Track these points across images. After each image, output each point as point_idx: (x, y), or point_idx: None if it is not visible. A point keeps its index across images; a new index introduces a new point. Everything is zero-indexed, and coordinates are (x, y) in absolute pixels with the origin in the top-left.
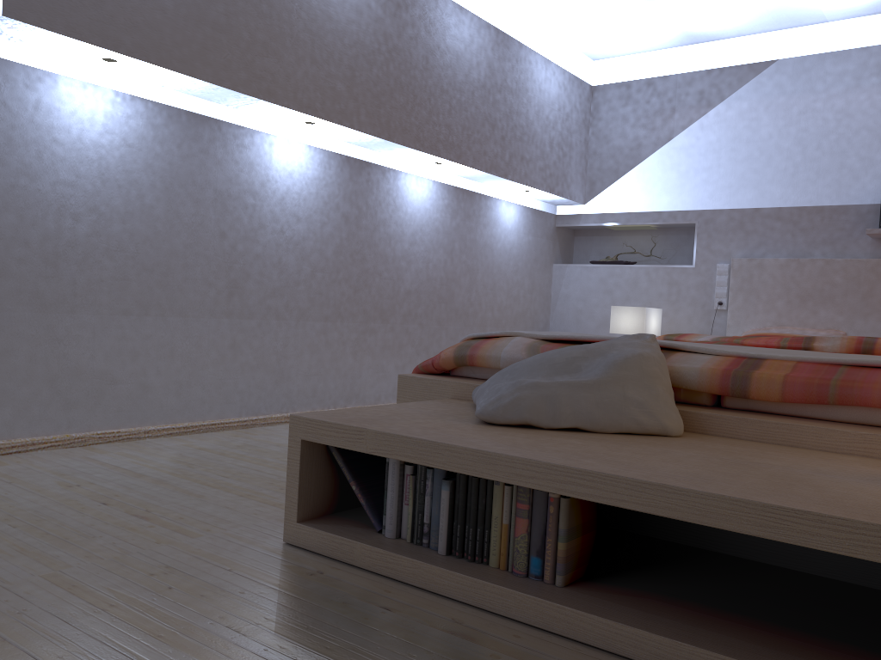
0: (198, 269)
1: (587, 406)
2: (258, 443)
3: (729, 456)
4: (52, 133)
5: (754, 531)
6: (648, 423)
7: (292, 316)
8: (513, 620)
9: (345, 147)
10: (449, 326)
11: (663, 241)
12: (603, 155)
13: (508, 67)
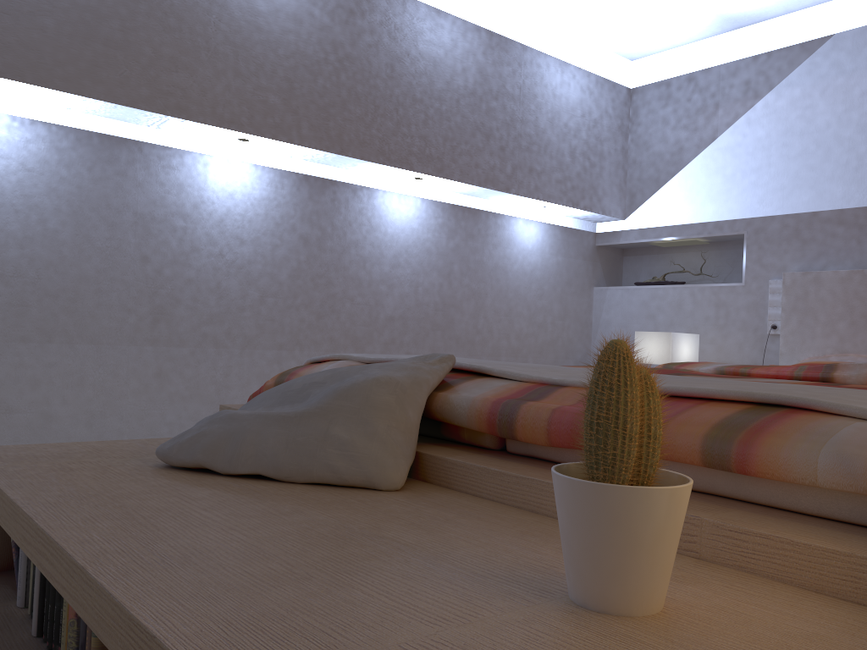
0: (114, 294)
1: (274, 446)
2: None
3: (367, 524)
4: None
5: None
6: (346, 471)
7: (235, 344)
8: None
9: (302, 165)
10: None
11: (718, 256)
12: (643, 163)
13: (506, 72)
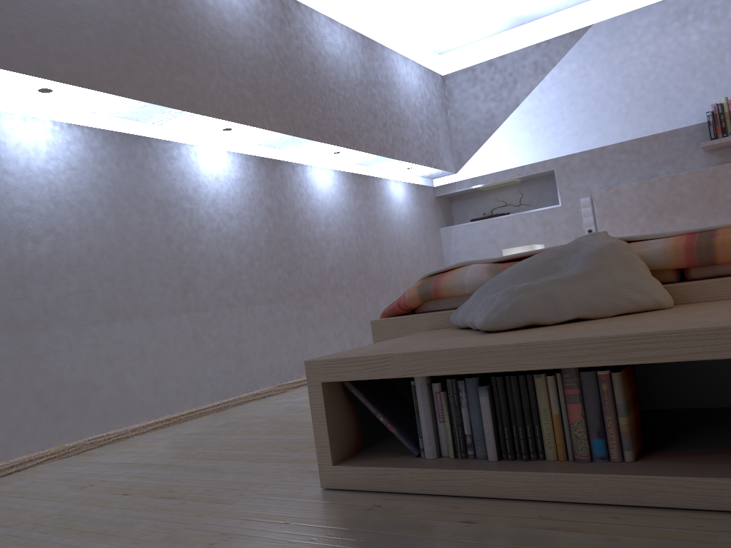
0: (153, 272)
1: (583, 296)
2: (239, 419)
3: None
4: (1, 165)
5: None
6: (642, 300)
7: (240, 303)
8: (598, 505)
9: (258, 149)
10: (370, 293)
11: (527, 191)
12: (464, 129)
13: (376, 66)
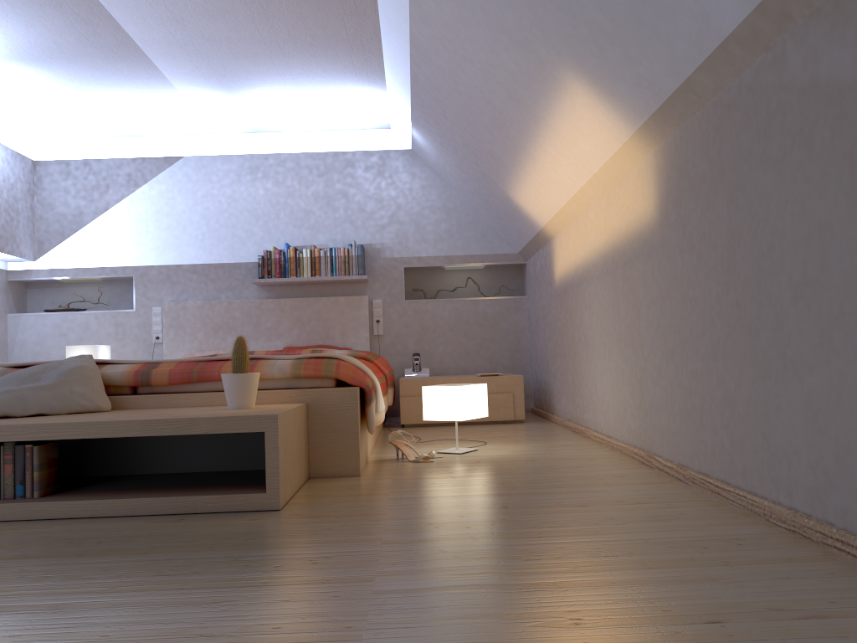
0: None
1: (47, 399)
2: None
3: (134, 413)
4: None
5: (138, 434)
6: (88, 405)
7: None
8: (8, 521)
9: None
10: None
11: (109, 290)
12: (49, 219)
13: None
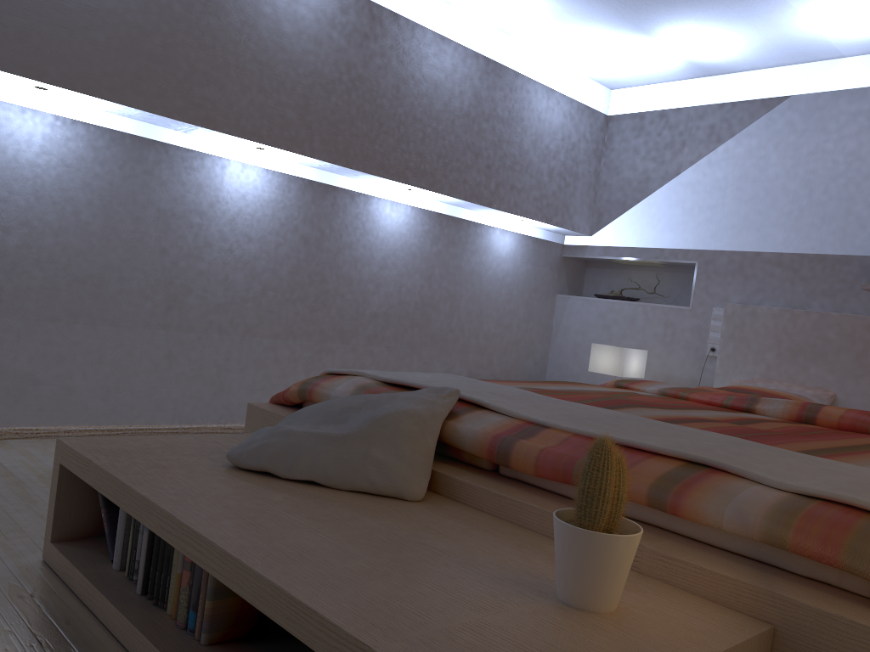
0: (134, 282)
1: (325, 460)
2: None
3: (408, 532)
4: None
5: (283, 623)
6: (382, 484)
7: (236, 332)
8: None
9: (308, 171)
10: (422, 351)
11: (671, 278)
12: (612, 186)
13: (499, 96)
